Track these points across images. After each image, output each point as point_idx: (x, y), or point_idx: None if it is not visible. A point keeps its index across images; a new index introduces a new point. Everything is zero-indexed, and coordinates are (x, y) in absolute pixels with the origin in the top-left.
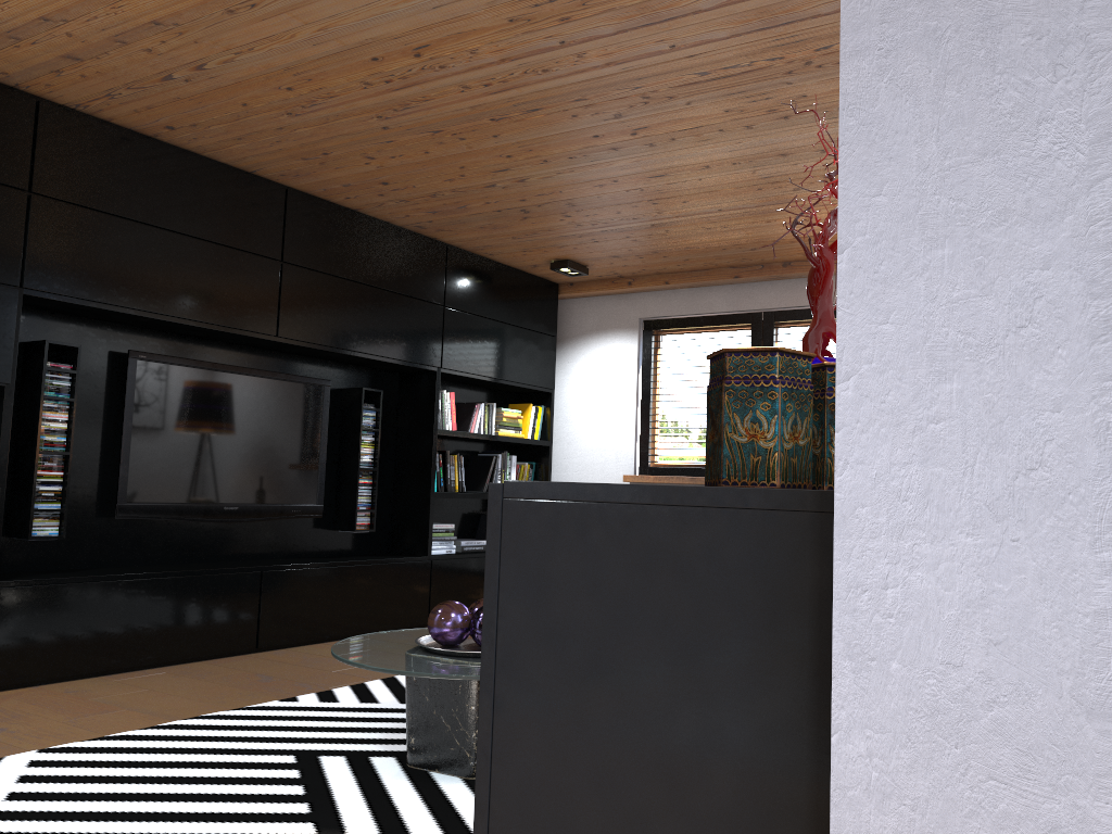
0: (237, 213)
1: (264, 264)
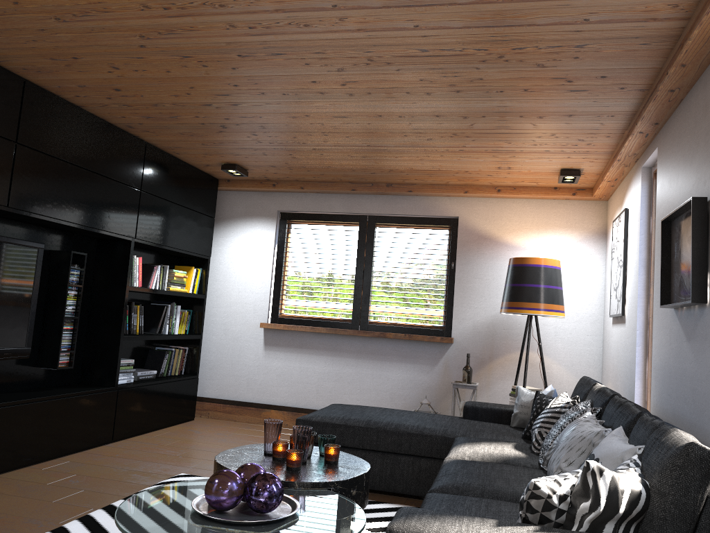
0: None
1: (1, 143)
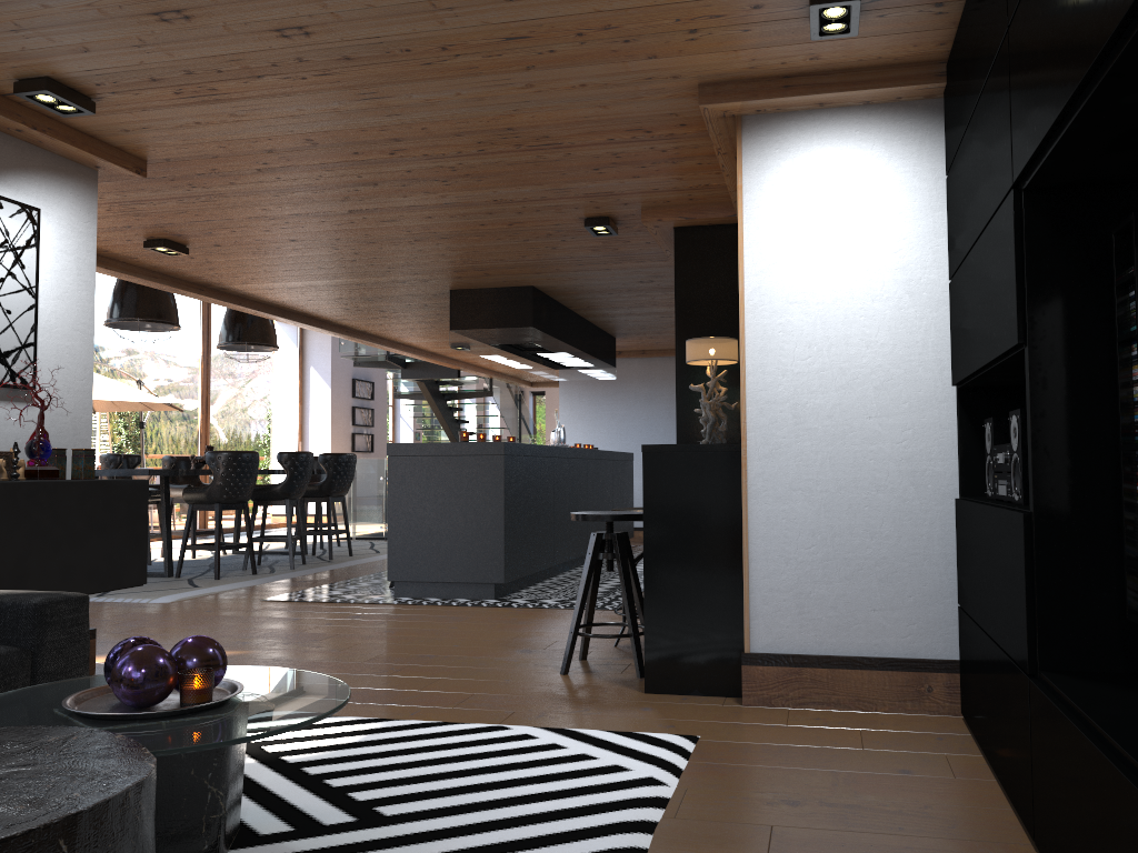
0: None
1: None
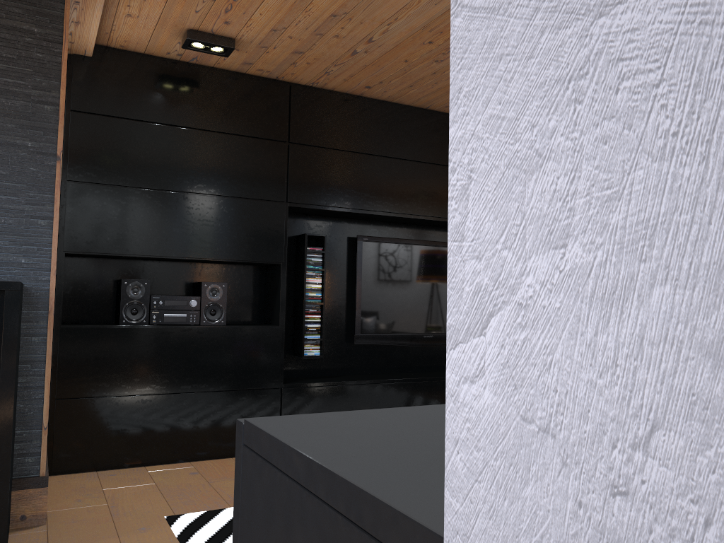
0: (418, 137)
1: (438, 169)
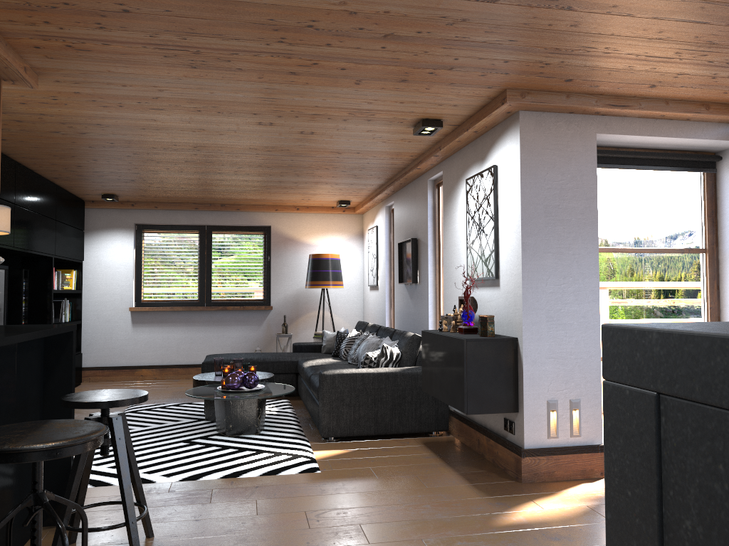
0: (3, 179)
1: (10, 206)
